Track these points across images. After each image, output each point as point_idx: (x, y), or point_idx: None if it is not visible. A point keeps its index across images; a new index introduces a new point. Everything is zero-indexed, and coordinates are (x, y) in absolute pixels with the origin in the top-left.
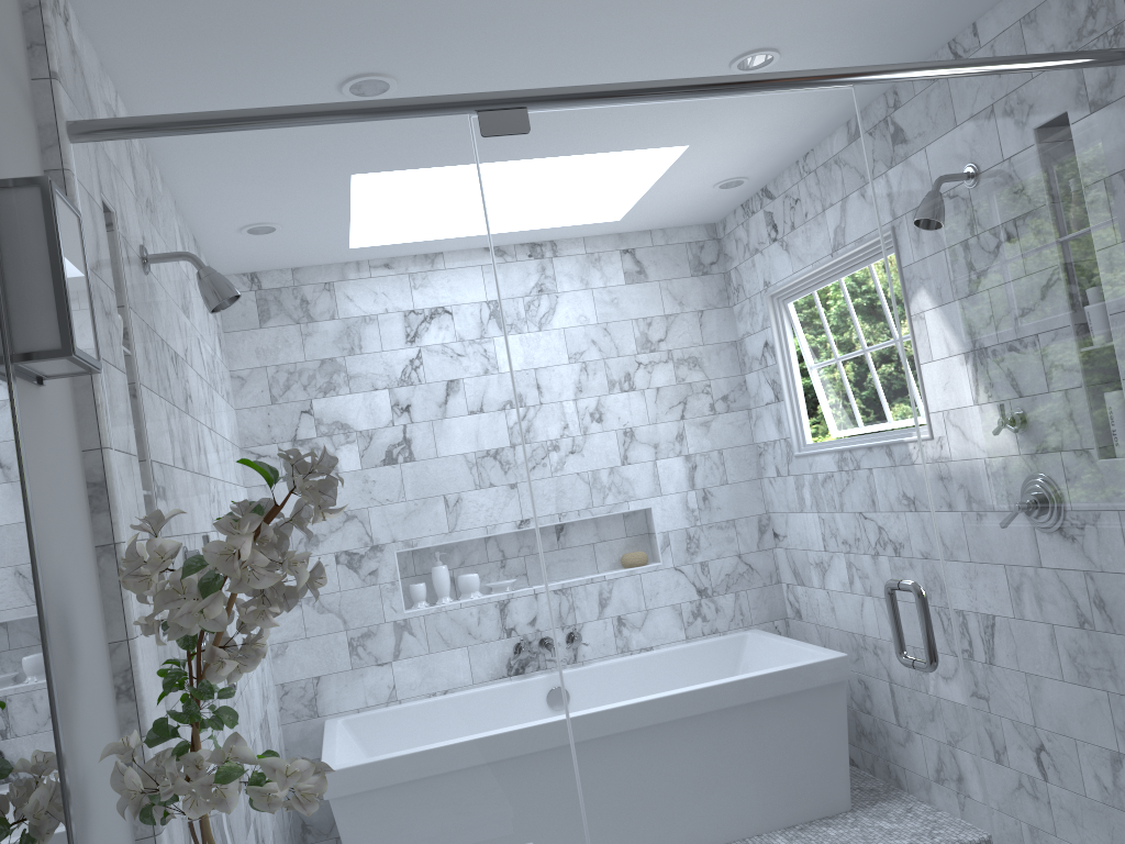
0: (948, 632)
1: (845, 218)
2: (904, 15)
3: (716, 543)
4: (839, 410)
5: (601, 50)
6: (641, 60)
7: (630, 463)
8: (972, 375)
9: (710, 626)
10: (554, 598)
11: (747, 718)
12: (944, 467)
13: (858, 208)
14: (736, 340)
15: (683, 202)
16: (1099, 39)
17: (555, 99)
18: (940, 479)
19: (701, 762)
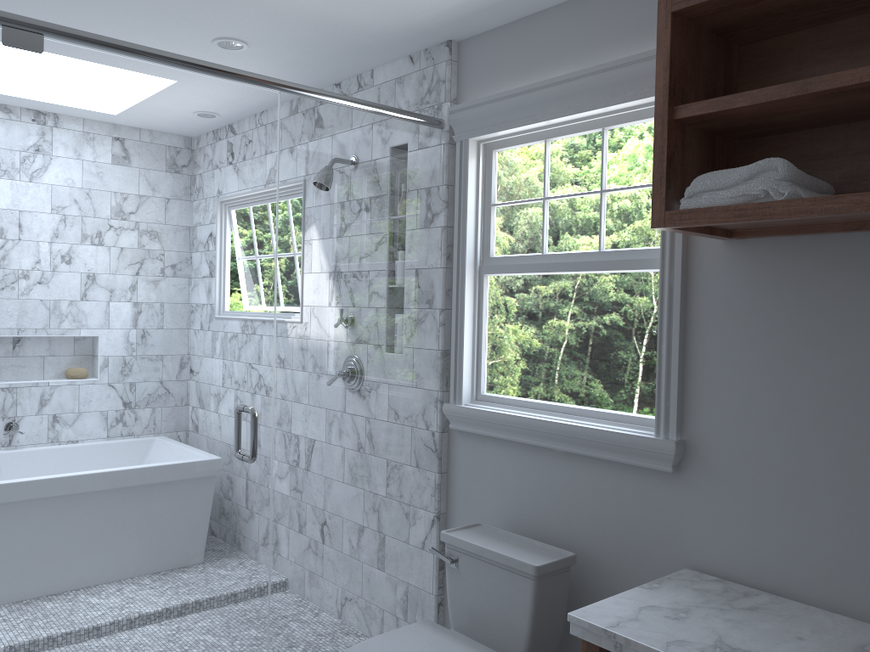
0: (298, 452)
1: (292, 157)
2: (331, 51)
3: (150, 371)
4: (261, 291)
5: (117, 0)
6: (147, 17)
7: (91, 299)
8: (350, 286)
9: (132, 433)
10: (2, 396)
11: (145, 500)
12: (319, 343)
13: (302, 153)
14: (197, 224)
15: (177, 110)
16: (430, 108)
17: (67, 36)
18: (315, 351)
19: (102, 530)
